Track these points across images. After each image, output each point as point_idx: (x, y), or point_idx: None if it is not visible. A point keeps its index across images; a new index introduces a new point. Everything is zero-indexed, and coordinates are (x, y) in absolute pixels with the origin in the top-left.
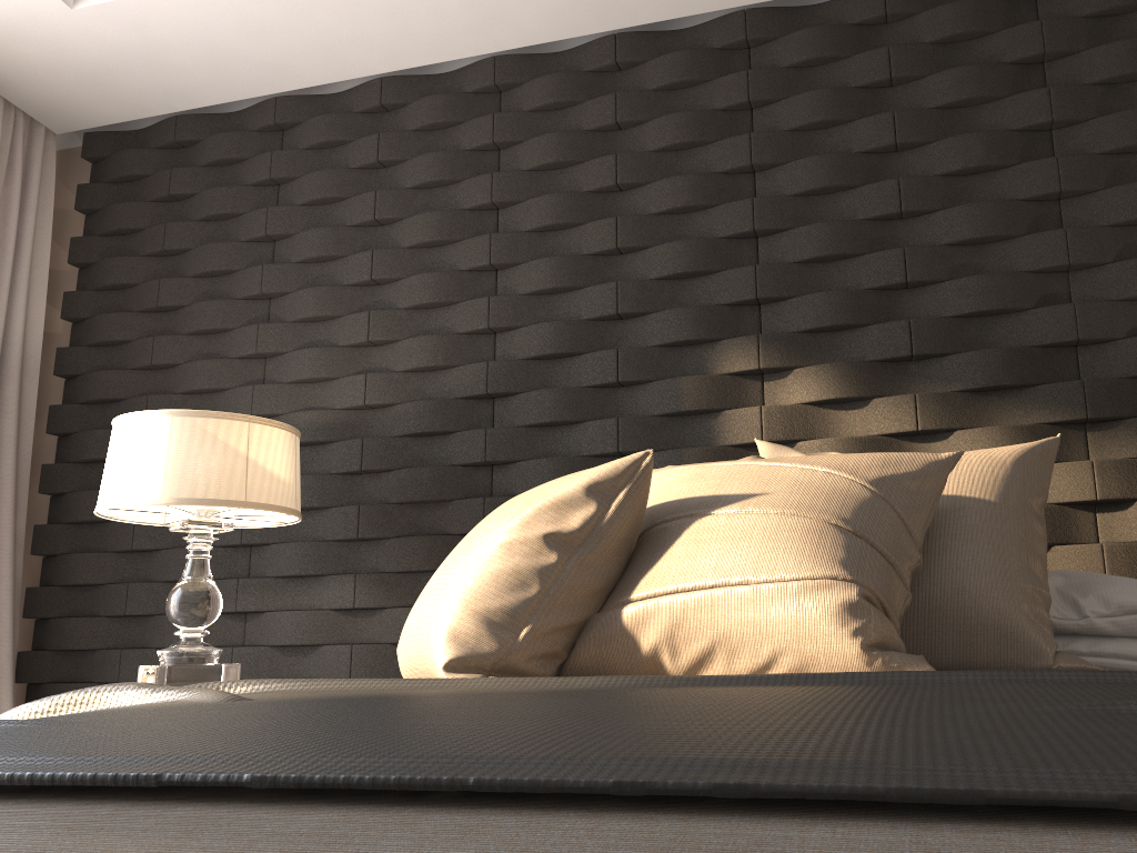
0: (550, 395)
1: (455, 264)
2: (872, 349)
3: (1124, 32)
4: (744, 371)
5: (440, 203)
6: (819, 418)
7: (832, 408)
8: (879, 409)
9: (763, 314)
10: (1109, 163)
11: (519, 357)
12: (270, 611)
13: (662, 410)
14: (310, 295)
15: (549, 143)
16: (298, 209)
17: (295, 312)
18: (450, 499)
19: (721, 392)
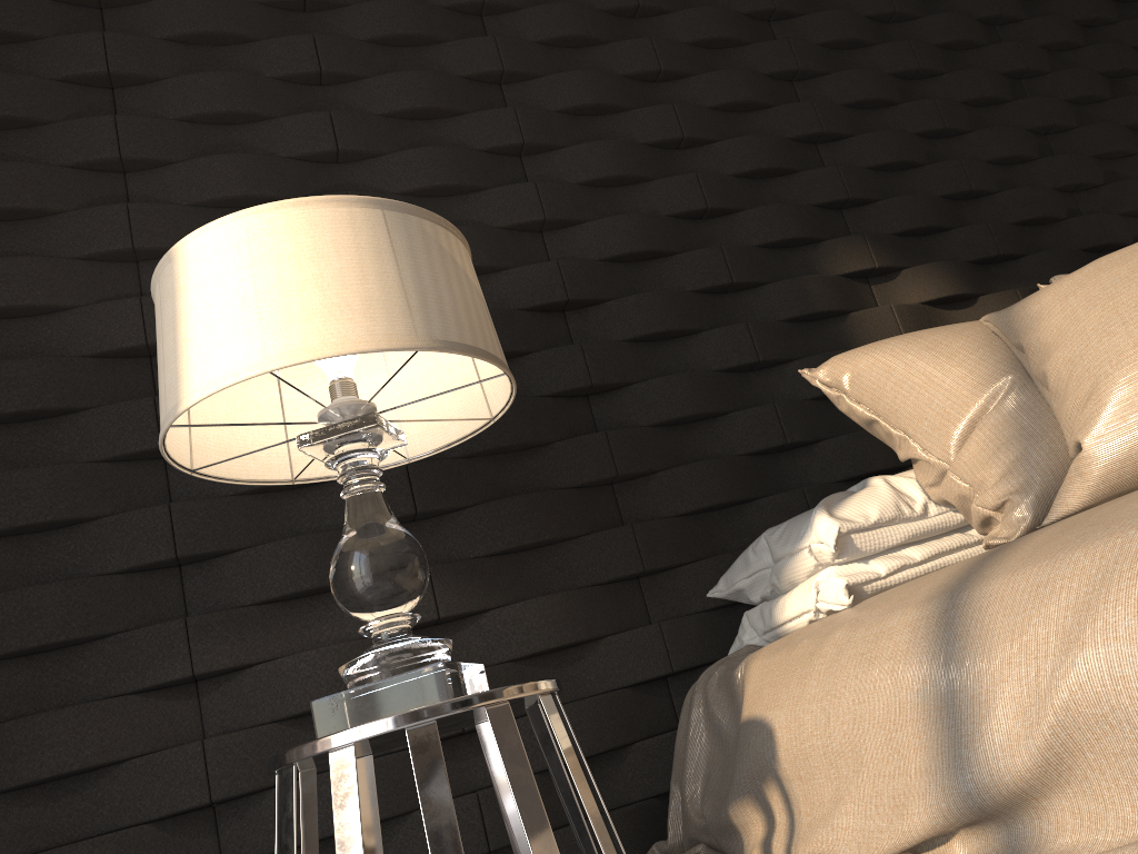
0: (657, 300)
1: (464, 143)
2: (962, 251)
3: (1041, 13)
4: (859, 271)
5: (413, 67)
6: (938, 317)
7: (944, 308)
8: (988, 305)
9: (848, 219)
10: (1072, 109)
11: (591, 257)
12: (259, 663)
13: (790, 313)
14: (229, 165)
15: (564, 14)
16: (161, 44)
17: (200, 190)
18: (549, 441)
19: (843, 293)
